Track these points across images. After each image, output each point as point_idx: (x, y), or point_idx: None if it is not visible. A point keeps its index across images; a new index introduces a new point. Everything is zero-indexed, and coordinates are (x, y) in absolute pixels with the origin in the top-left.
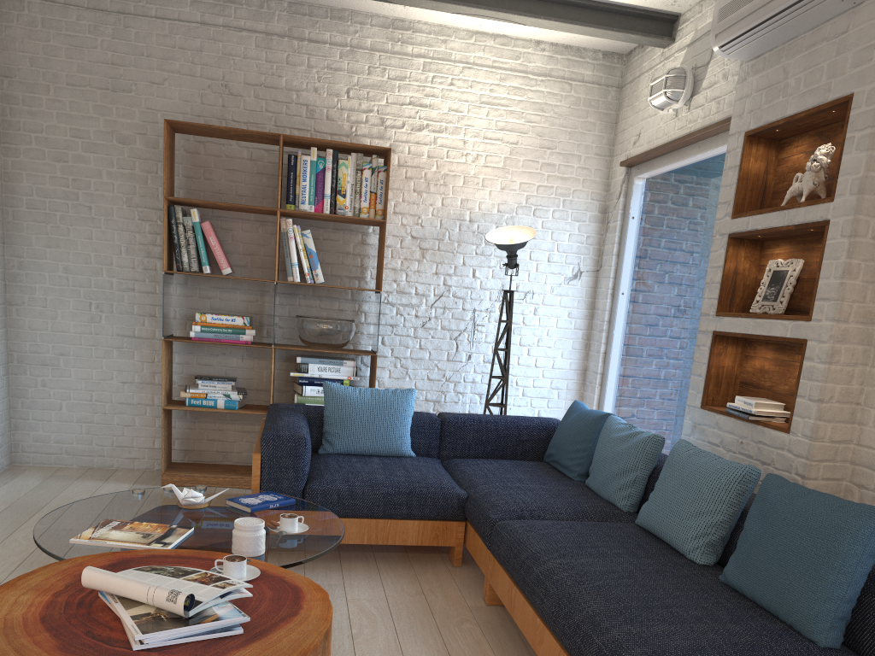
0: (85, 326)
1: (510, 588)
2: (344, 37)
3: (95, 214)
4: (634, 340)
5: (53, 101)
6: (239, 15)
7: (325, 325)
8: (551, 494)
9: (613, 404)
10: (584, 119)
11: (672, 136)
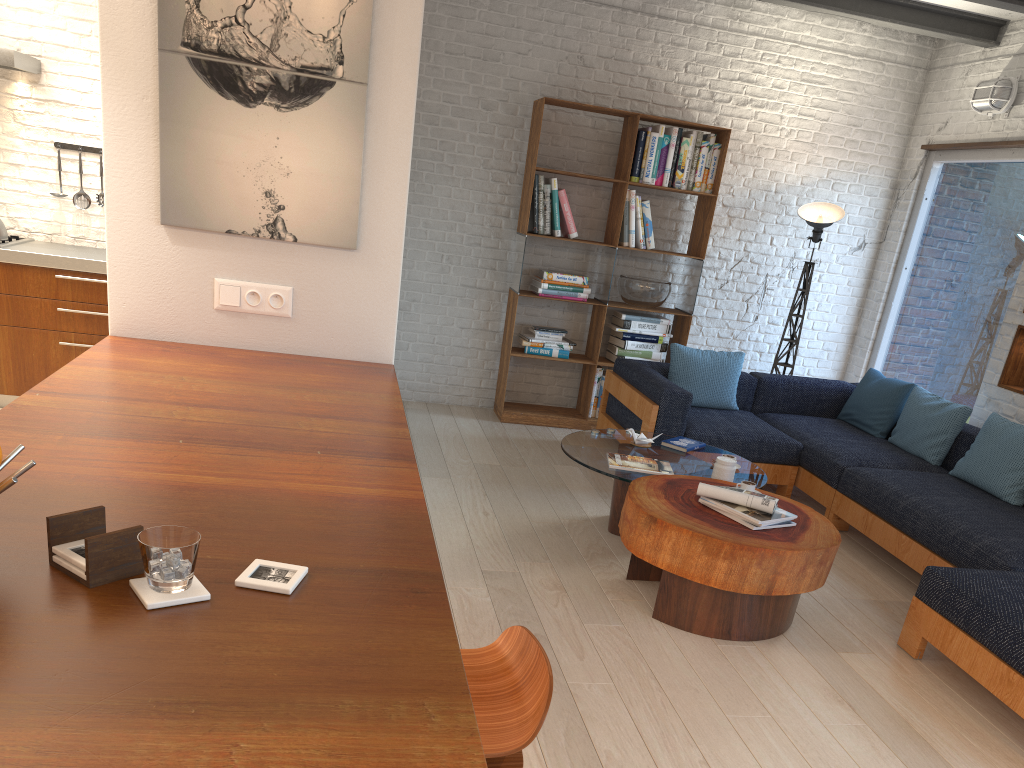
0: (436, 276)
1: (865, 516)
2: (690, 13)
3: (455, 174)
4: (913, 313)
5: (432, 68)
6: None
7: (652, 287)
8: (870, 448)
9: (882, 368)
10: (890, 98)
11: (985, 135)
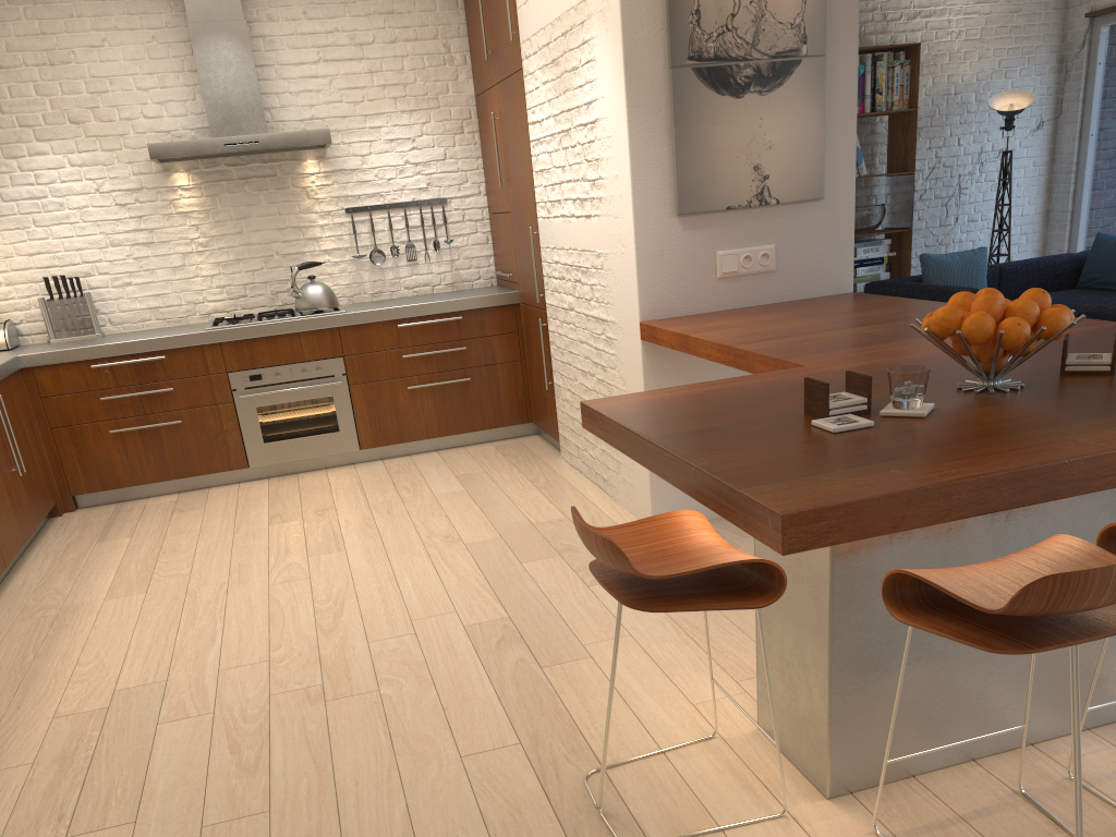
0: None
1: None
2: None
3: None
4: (1111, 174)
5: None
6: None
7: (871, 211)
8: None
9: (1086, 236)
10: None
11: None
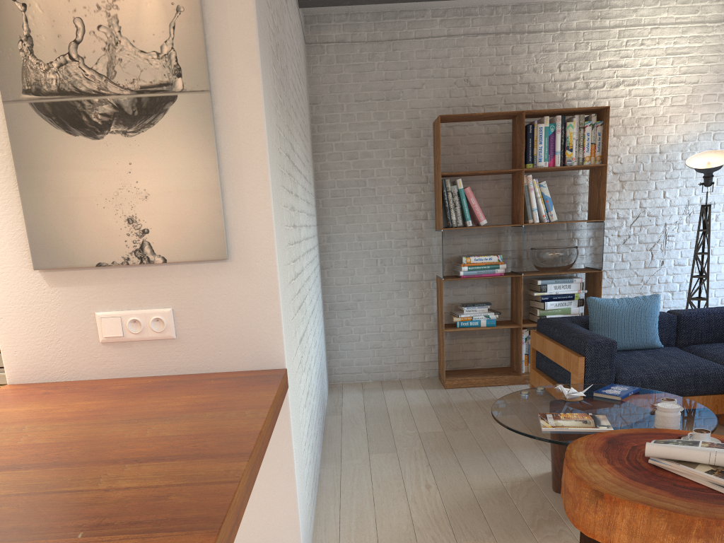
0: (374, 277)
1: None
2: (555, 24)
3: (377, 194)
4: None
5: (346, 115)
6: (475, 24)
7: (560, 253)
8: None
9: None
10: None
11: None
